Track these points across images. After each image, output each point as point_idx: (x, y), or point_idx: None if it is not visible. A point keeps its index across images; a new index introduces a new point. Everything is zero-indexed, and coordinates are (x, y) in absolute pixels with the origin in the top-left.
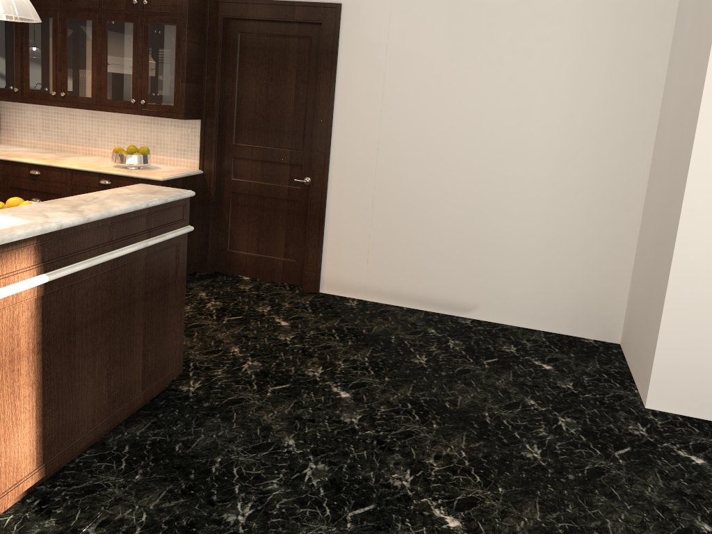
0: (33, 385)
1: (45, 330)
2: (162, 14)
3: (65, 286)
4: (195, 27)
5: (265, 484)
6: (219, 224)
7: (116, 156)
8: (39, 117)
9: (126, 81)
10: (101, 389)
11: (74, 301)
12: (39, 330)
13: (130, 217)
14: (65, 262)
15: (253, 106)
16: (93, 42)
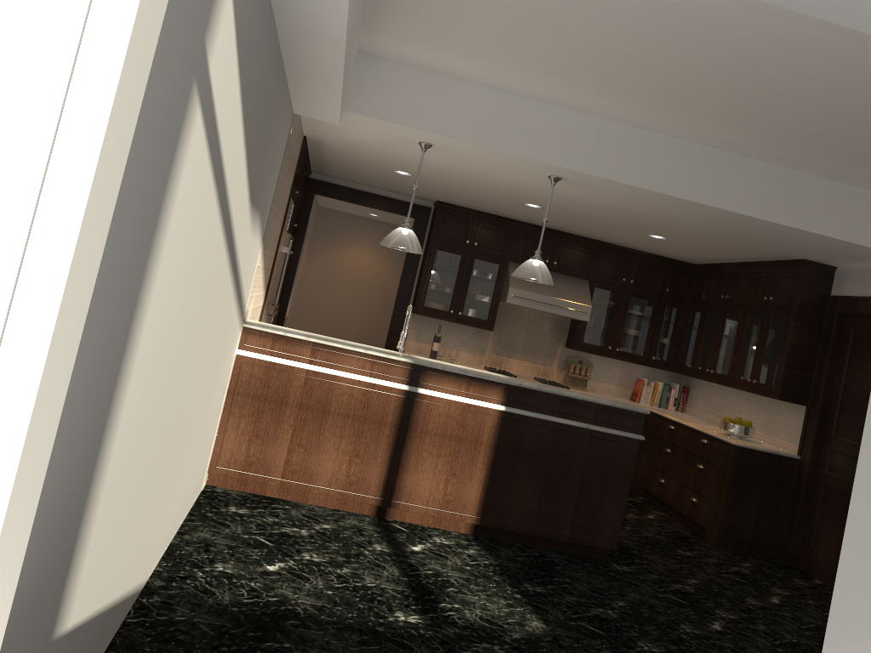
0: (485, 465)
1: (500, 439)
2: (779, 308)
3: (517, 420)
4: (805, 320)
5: (568, 595)
6: (808, 517)
7: (720, 422)
8: (709, 393)
9: (749, 362)
10: (532, 503)
11: (523, 433)
12: (496, 436)
13: (578, 403)
14: (520, 406)
15: (854, 399)
16: (736, 331)
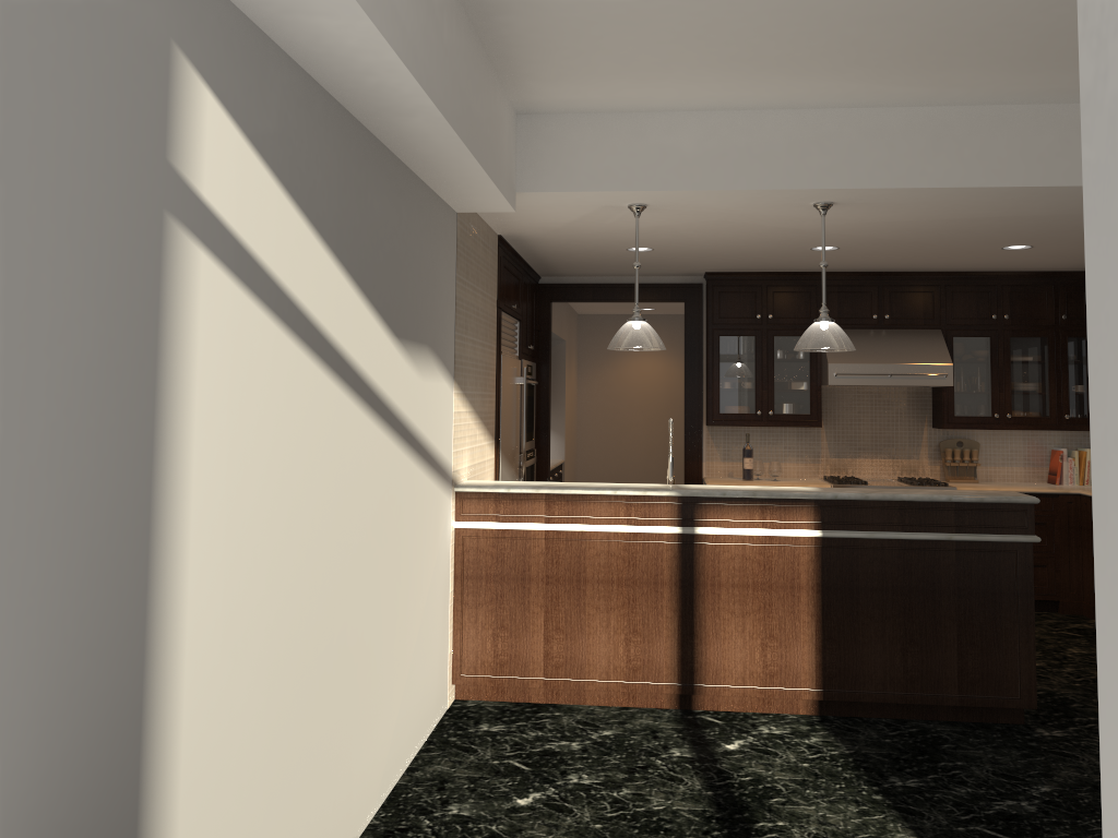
0: (812, 616)
1: (824, 576)
2: None
3: (843, 546)
4: None
5: (958, 786)
6: None
7: None
8: None
9: None
10: (894, 659)
11: (856, 563)
12: (818, 574)
13: (927, 506)
14: (843, 527)
15: None
16: None
